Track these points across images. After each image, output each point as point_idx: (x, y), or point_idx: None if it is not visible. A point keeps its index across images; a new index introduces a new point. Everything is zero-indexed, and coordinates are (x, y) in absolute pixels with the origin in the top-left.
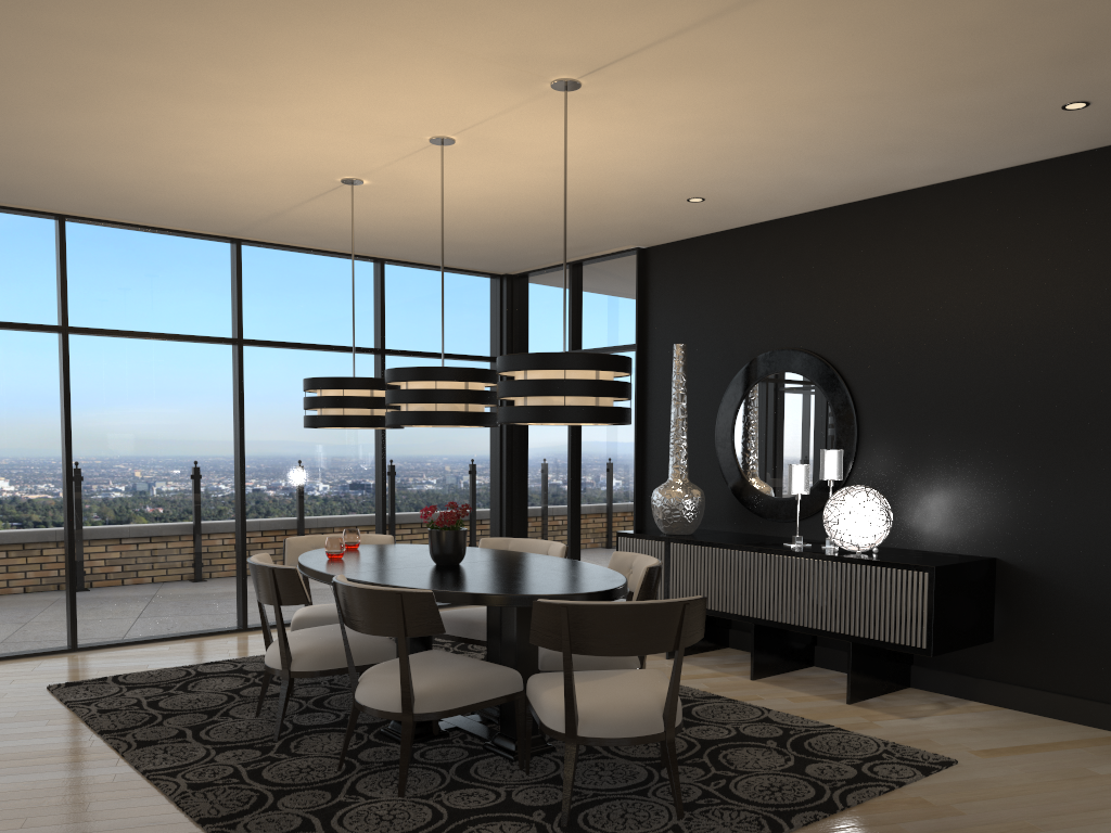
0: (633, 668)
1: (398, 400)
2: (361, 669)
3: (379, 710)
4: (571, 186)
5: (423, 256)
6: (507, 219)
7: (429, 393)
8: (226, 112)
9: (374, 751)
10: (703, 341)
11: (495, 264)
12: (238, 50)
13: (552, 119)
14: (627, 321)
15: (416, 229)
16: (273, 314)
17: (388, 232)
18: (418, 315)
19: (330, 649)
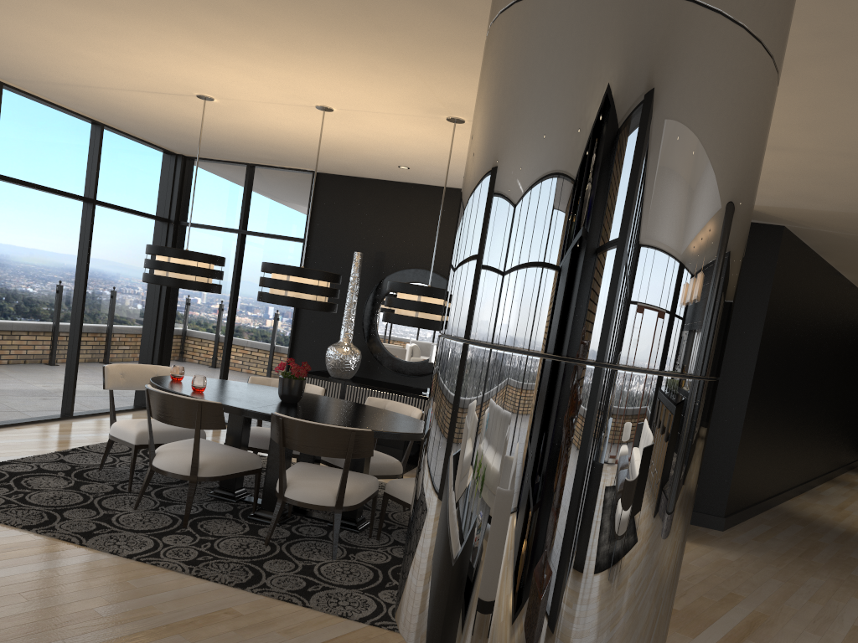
0: (401, 473)
1: (288, 288)
2: (242, 475)
3: (317, 505)
4: (348, 143)
5: (141, 132)
6: (262, 139)
7: (313, 287)
8: (213, 53)
9: (265, 531)
10: (360, 249)
11: (188, 149)
12: (308, 46)
13: (412, 124)
14: (296, 220)
15: (179, 123)
16: (18, 154)
17: (152, 118)
18: (119, 175)
19: (225, 460)
